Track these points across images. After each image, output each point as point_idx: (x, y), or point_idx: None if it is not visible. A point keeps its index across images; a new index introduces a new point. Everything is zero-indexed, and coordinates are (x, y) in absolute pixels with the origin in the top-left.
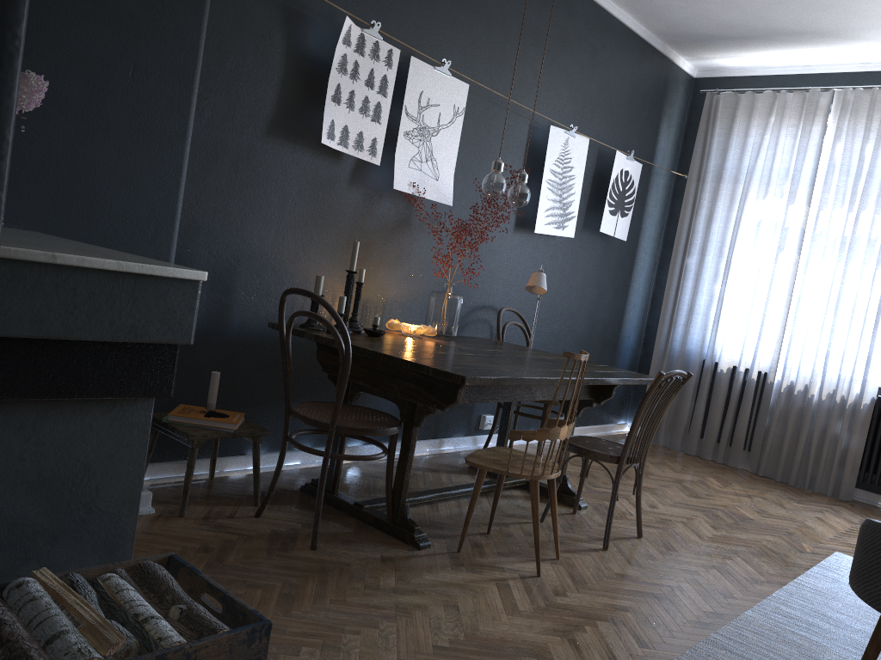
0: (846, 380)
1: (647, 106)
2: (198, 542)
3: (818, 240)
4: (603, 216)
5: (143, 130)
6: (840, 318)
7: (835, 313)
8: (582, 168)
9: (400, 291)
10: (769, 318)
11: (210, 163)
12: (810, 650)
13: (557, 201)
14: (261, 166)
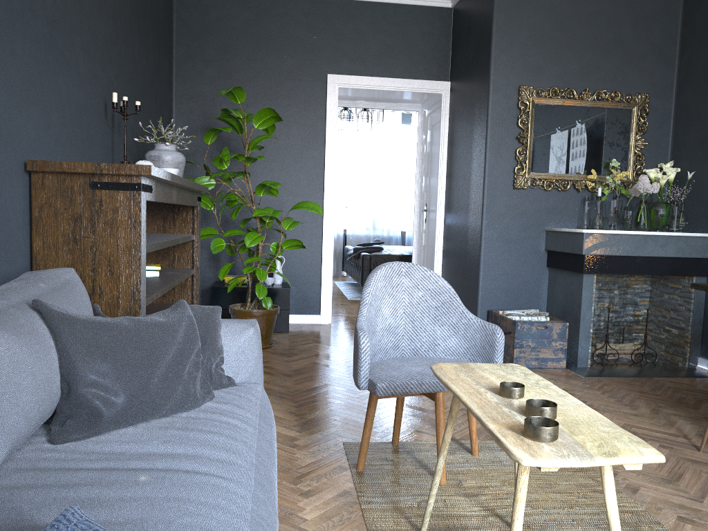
0: None
1: None
2: None
3: None
4: None
5: None
6: None
7: None
8: None
9: None
10: None
11: None
12: (557, 494)
13: None
14: None
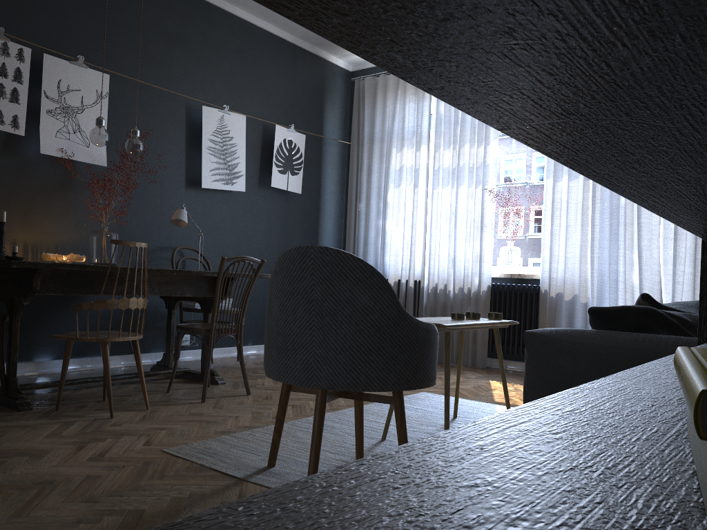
0: (469, 275)
1: (307, 92)
2: None
3: (437, 174)
4: (272, 174)
5: None
6: (459, 229)
7: (455, 226)
8: (243, 138)
9: (72, 236)
10: (416, 239)
11: None
12: (303, 438)
13: (221, 163)
14: None
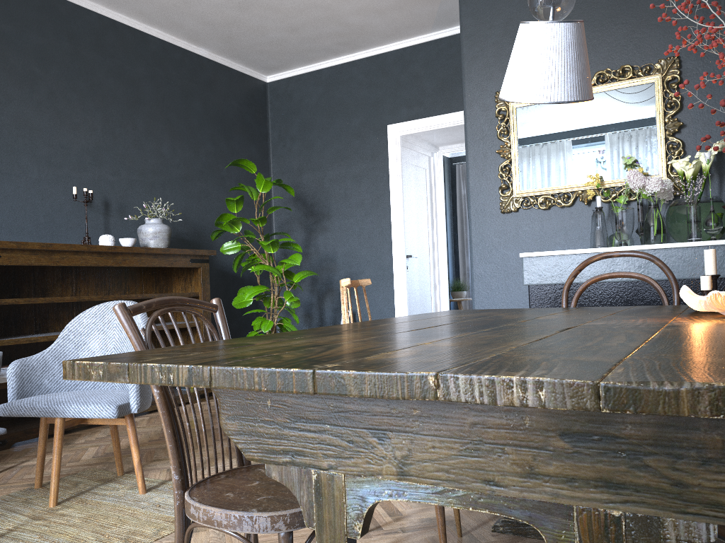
0: None
1: None
2: None
3: None
4: None
5: None
6: None
7: None
8: None
9: None
10: None
11: None
12: (91, 533)
13: None
14: None
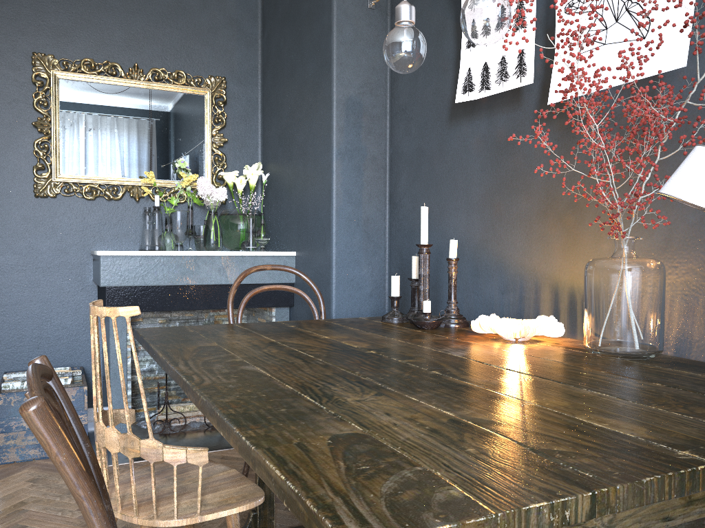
0: None
1: None
2: None
3: None
4: None
5: (317, 173)
6: None
7: None
8: None
9: None
10: None
11: (417, 171)
12: None
13: None
14: (448, 154)
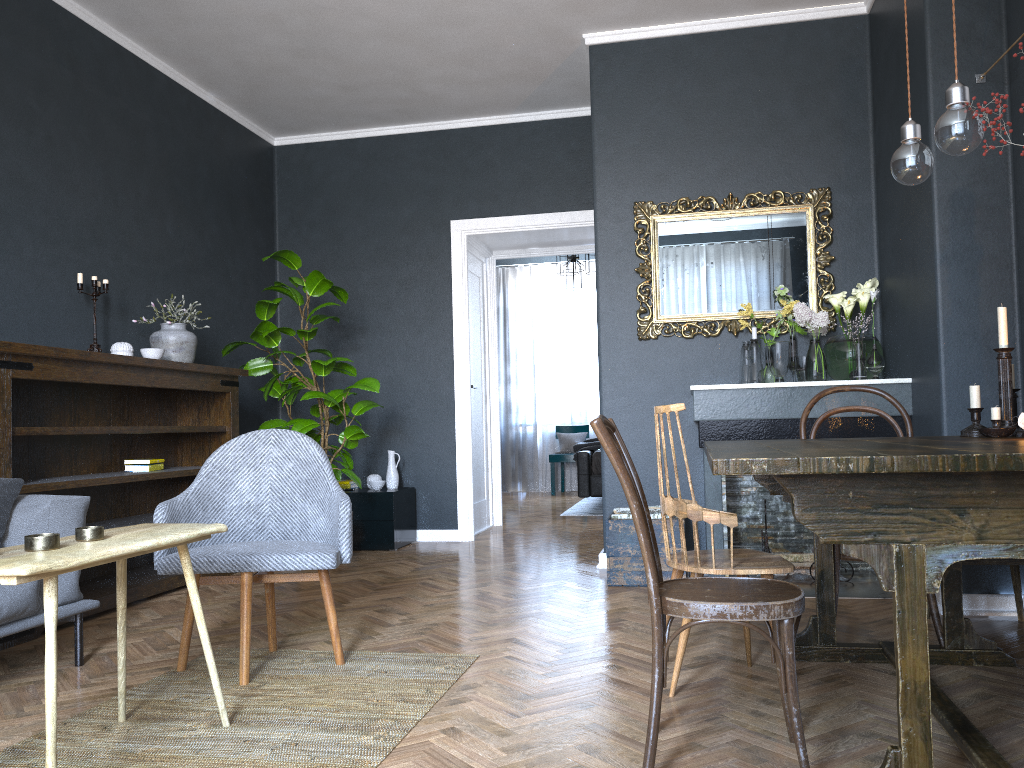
0: None
1: None
2: (859, 613)
3: None
4: None
5: (924, 283)
6: None
7: None
8: None
9: None
10: None
11: None
12: (349, 700)
13: None
14: None
